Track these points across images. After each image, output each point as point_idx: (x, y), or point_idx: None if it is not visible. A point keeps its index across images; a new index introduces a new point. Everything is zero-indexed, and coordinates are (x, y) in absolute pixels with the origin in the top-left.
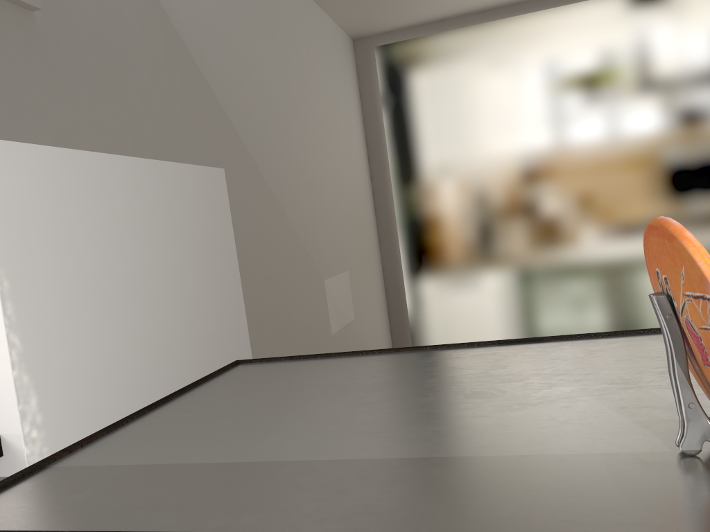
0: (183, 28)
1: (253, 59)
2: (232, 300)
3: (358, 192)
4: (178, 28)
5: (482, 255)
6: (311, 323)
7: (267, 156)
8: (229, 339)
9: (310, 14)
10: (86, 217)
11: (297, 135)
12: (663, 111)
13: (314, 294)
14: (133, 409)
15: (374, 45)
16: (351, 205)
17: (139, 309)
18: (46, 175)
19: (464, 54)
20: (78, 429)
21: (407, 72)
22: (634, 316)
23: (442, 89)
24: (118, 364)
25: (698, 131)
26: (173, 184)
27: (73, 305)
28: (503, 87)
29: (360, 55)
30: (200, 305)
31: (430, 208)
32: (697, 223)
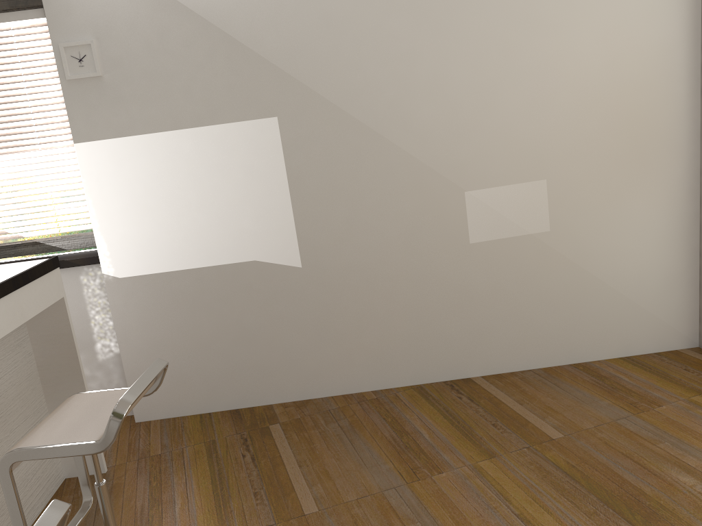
0: (233, 26)
1: (343, 7)
2: (276, 208)
3: (629, 79)
4: (227, 29)
5: None
6: (419, 230)
7: (354, 90)
8: (268, 233)
9: None
10: (136, 168)
11: (430, 53)
12: None
13: (433, 205)
14: (167, 260)
15: None
16: (588, 100)
17: (174, 212)
18: (111, 152)
19: None
20: (129, 261)
21: None
22: None
23: None
24: (157, 238)
25: None
26: (212, 139)
27: (127, 209)
28: None
29: None
30: (234, 211)
31: None
32: None
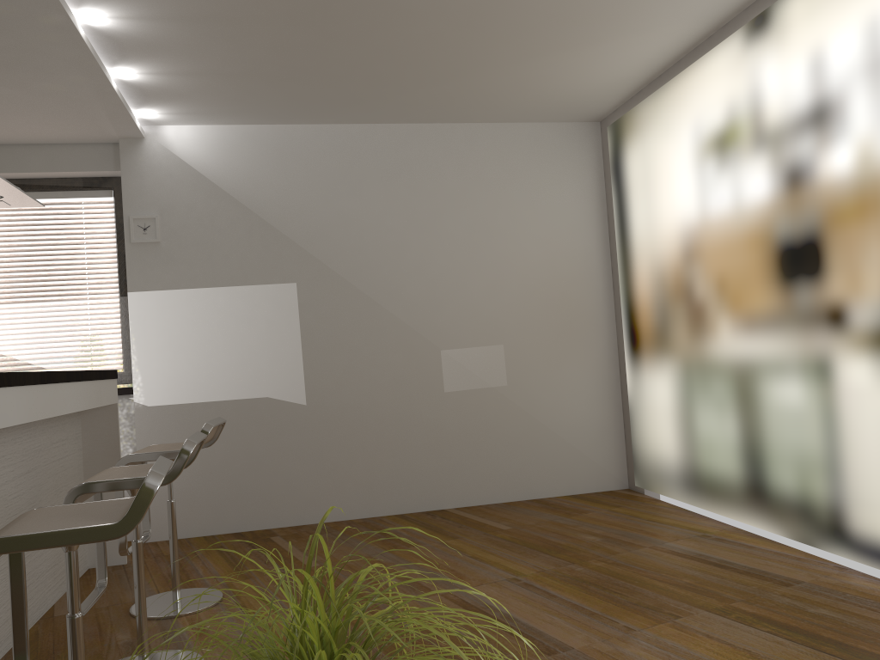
0: (268, 214)
1: (353, 207)
2: (289, 355)
3: (562, 274)
4: (263, 215)
5: (662, 341)
6: (404, 379)
7: (358, 267)
8: (280, 375)
9: (477, 138)
10: (176, 315)
11: (416, 244)
12: (772, 172)
13: (415, 359)
14: (192, 392)
15: (609, 125)
16: (533, 287)
17: (204, 353)
18: (157, 301)
19: (648, 125)
20: (159, 392)
21: (622, 149)
22: (758, 434)
23: (639, 163)
24: (186, 373)
25: (800, 197)
26: (242, 296)
27: (164, 348)
28: (669, 157)
29: (603, 136)
30: (254, 355)
31: (635, 288)
32: (803, 321)
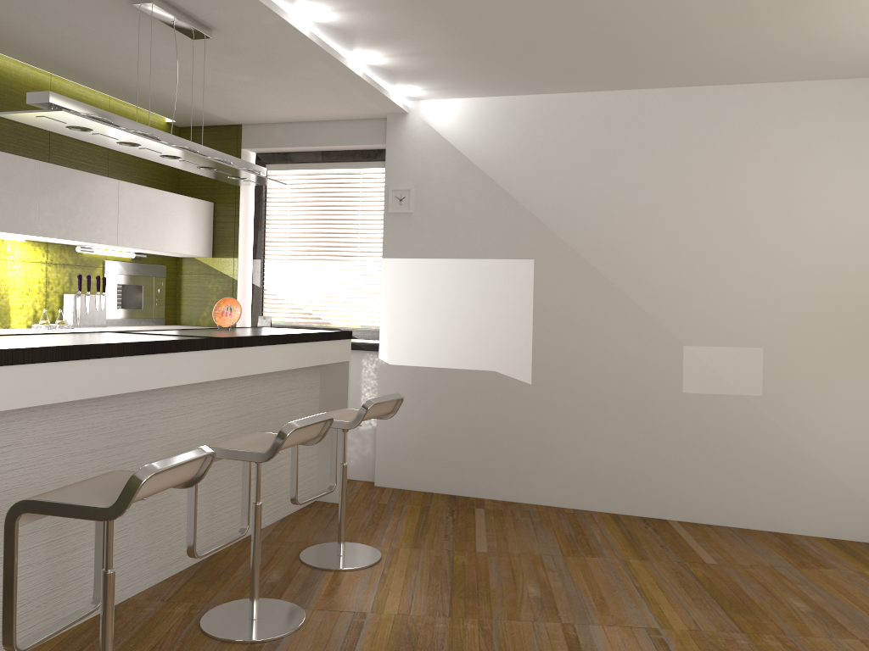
0: (513, 188)
1: (601, 182)
2: (519, 332)
3: (855, 270)
4: (508, 189)
5: None
6: (637, 371)
7: (599, 247)
8: (509, 351)
9: (759, 101)
10: (420, 283)
11: (668, 225)
12: None
13: (653, 352)
14: (427, 357)
15: None
16: (812, 283)
17: (441, 321)
18: (405, 268)
19: None
20: (400, 353)
21: None
22: None
23: None
24: (424, 338)
25: None
26: (480, 269)
27: (407, 313)
28: None
29: None
30: (486, 328)
31: None
32: None
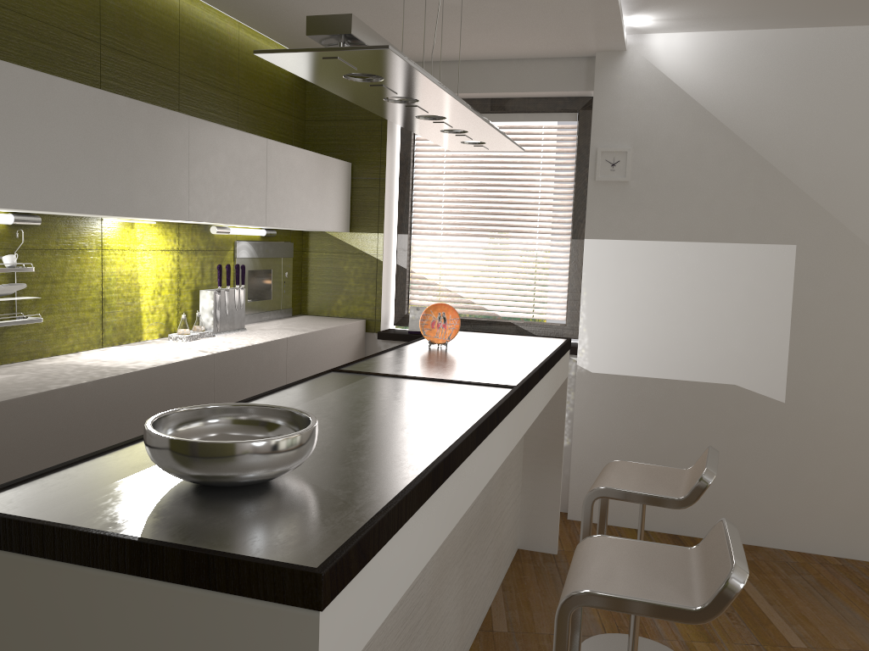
0: (771, 152)
1: None
2: (771, 336)
3: None
4: (764, 153)
5: None
6: None
7: None
8: (756, 360)
9: None
10: (636, 271)
11: None
12: None
13: None
14: (643, 365)
15: None
16: None
17: (663, 320)
18: (616, 252)
19: None
20: (605, 358)
21: None
22: None
23: None
24: (639, 341)
25: None
26: (720, 256)
27: (617, 308)
28: None
29: None
30: (725, 331)
31: None
32: None
